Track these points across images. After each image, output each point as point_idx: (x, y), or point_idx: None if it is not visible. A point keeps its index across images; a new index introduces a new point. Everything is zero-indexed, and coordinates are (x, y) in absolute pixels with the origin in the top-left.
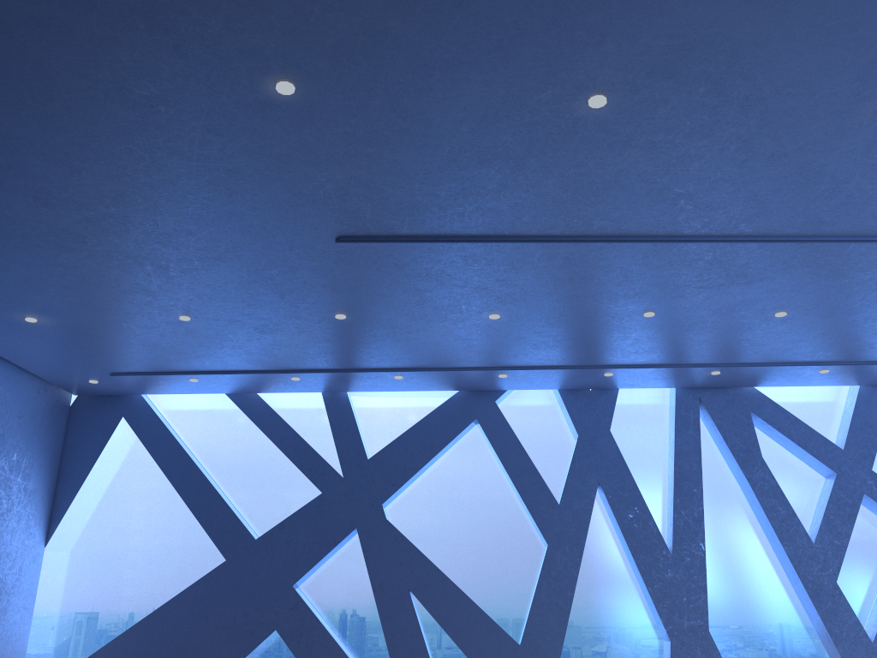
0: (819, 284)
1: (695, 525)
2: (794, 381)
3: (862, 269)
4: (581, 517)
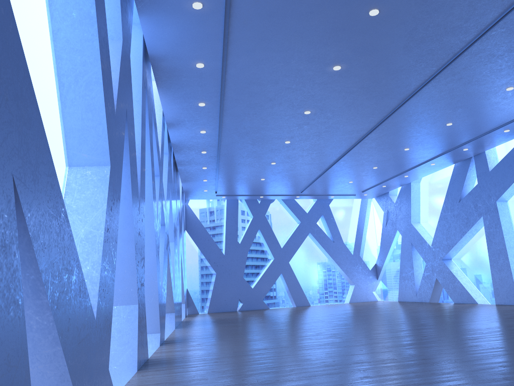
0: (382, 70)
1: (144, 189)
2: (174, 100)
3: (396, 78)
4: (121, 144)
